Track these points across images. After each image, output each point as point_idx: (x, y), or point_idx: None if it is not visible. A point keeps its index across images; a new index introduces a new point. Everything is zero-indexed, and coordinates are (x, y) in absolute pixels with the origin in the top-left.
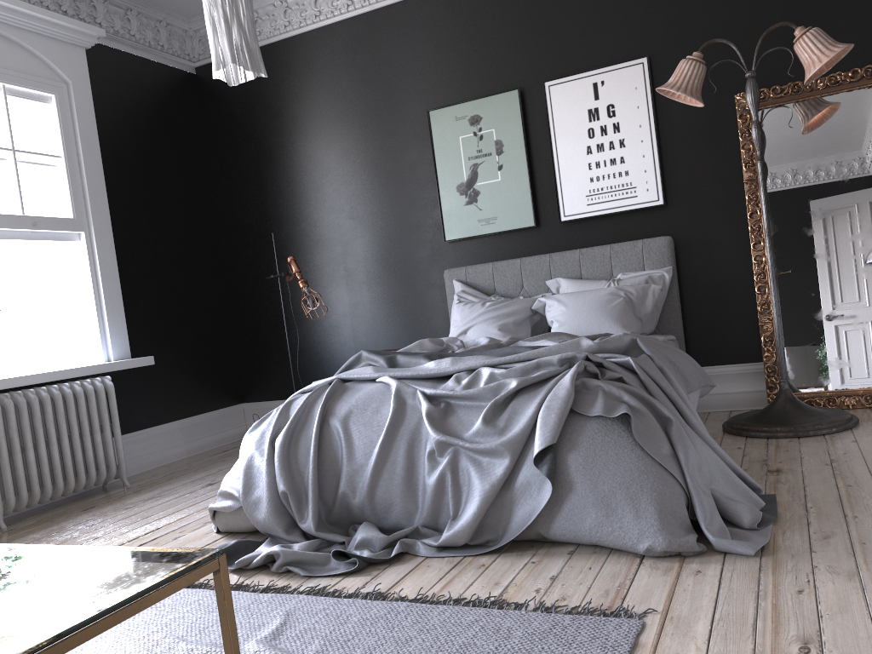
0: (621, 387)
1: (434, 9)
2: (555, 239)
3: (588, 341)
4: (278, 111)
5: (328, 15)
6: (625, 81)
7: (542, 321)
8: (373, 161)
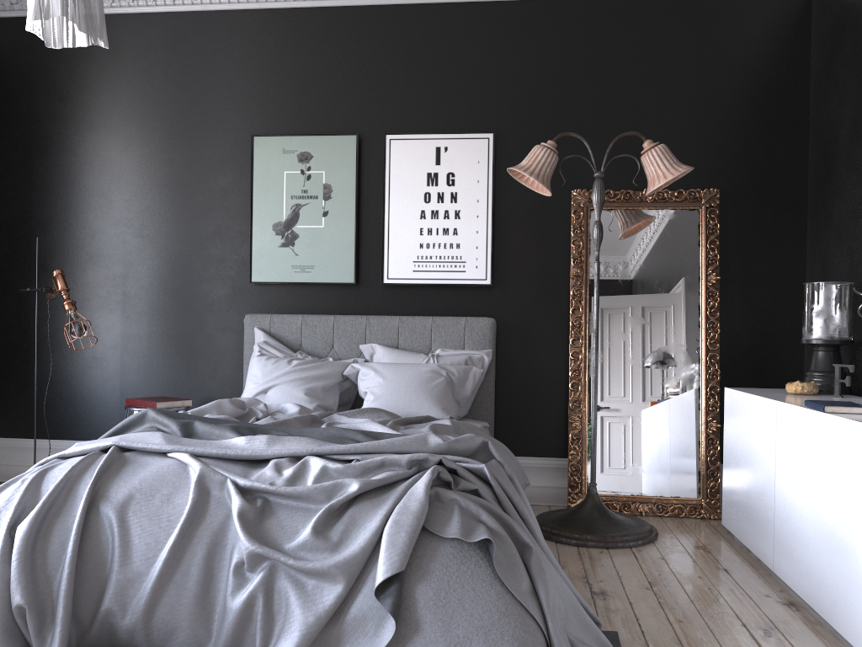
0: (477, 501)
1: (276, 29)
2: (374, 301)
3: (436, 438)
4: (66, 94)
5: (149, 2)
6: (469, 152)
7: (350, 388)
8: (178, 177)
